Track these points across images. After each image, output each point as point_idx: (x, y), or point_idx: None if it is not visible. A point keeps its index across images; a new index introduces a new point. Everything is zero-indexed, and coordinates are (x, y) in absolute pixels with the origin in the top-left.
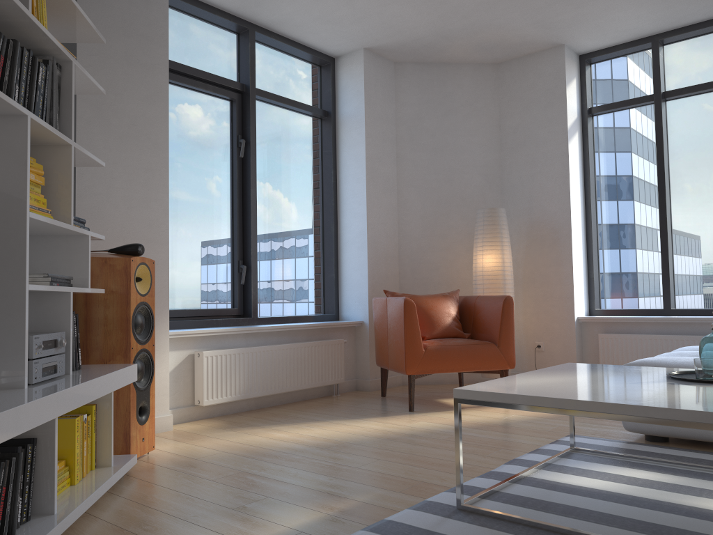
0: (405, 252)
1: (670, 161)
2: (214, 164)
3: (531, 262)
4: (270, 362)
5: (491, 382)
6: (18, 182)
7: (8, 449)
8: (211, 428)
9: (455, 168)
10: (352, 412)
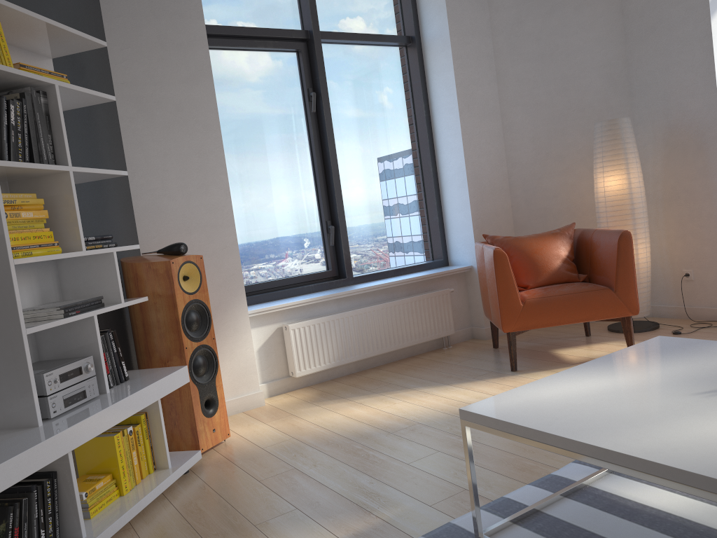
0: (516, 182)
1: None
2: (287, 124)
3: (672, 176)
4: (364, 325)
5: (518, 390)
6: None
7: (23, 488)
8: (300, 401)
9: (568, 74)
10: (450, 373)
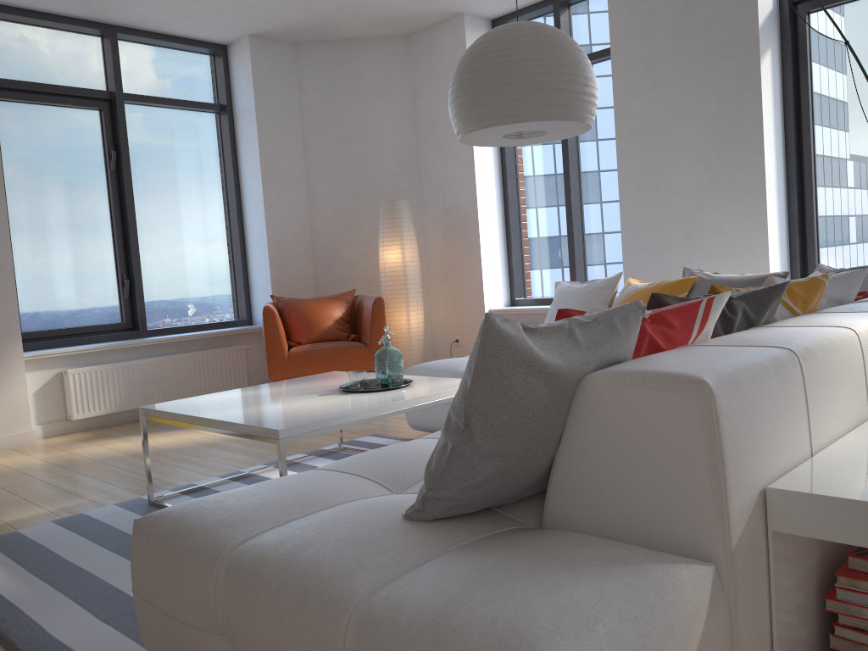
0: (319, 250)
1: (578, 137)
2: (85, 179)
3: (447, 254)
4: (151, 374)
5: (191, 398)
6: None
7: None
8: (73, 440)
9: (367, 155)
10: None
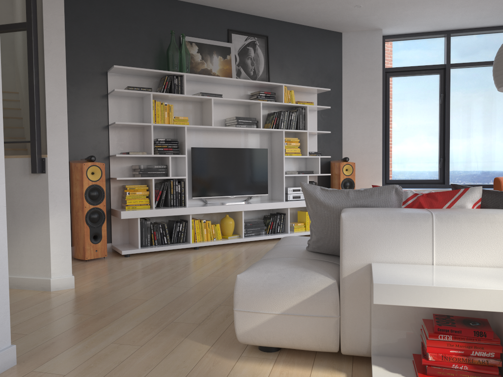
0: None
1: None
2: (427, 109)
3: None
4: None
5: None
6: (282, 148)
7: (276, 214)
8: None
9: None
10: None
